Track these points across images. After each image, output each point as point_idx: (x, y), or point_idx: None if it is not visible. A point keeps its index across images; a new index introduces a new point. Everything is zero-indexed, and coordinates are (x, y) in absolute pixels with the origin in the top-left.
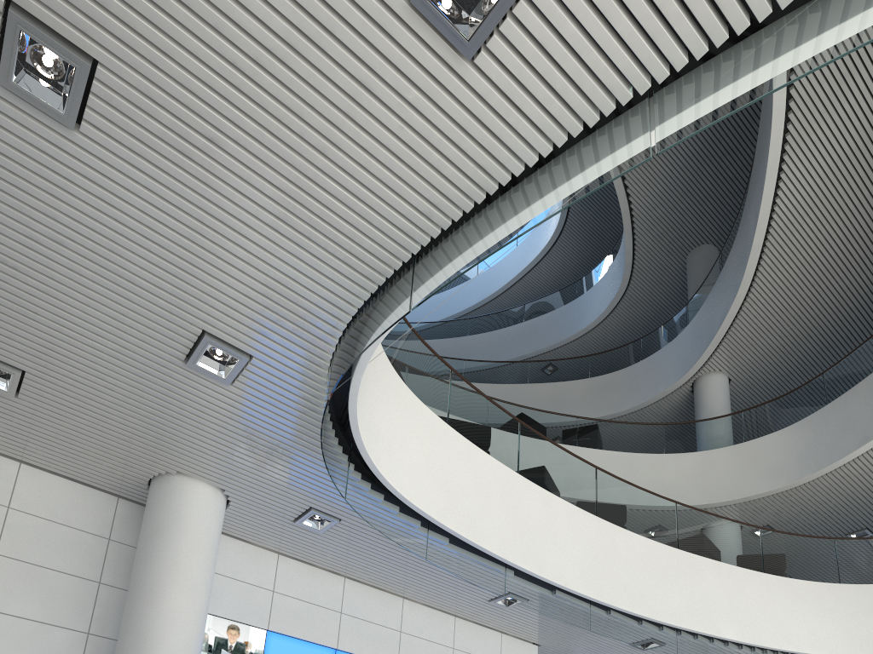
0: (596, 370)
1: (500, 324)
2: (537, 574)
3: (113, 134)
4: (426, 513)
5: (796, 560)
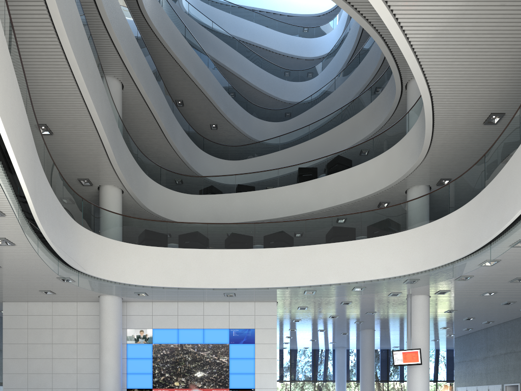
0: (373, 96)
1: (348, 74)
2: (217, 287)
3: (5, 265)
4: (156, 286)
5: (383, 224)
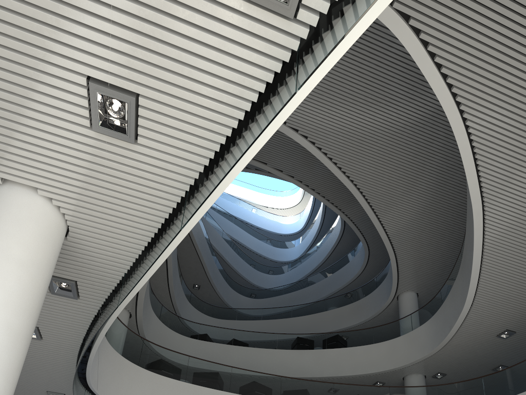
0: (357, 297)
1: (321, 278)
2: None
3: None
4: None
5: None
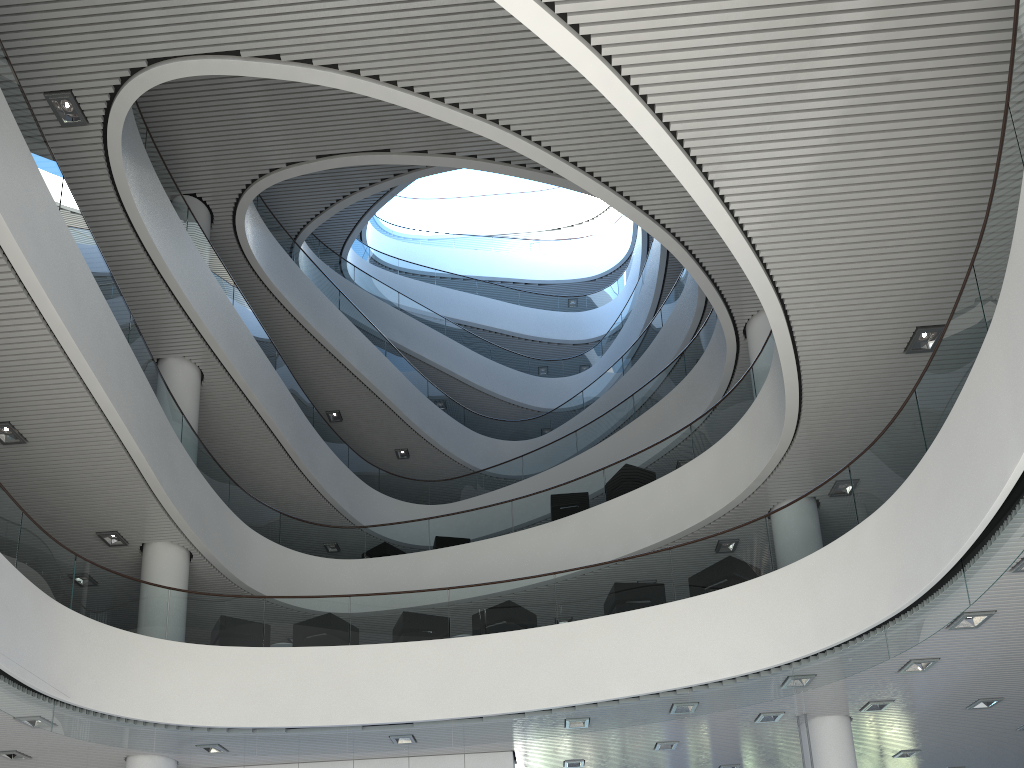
0: (690, 365)
1: (646, 346)
2: (369, 723)
3: None
4: (236, 726)
5: (719, 566)
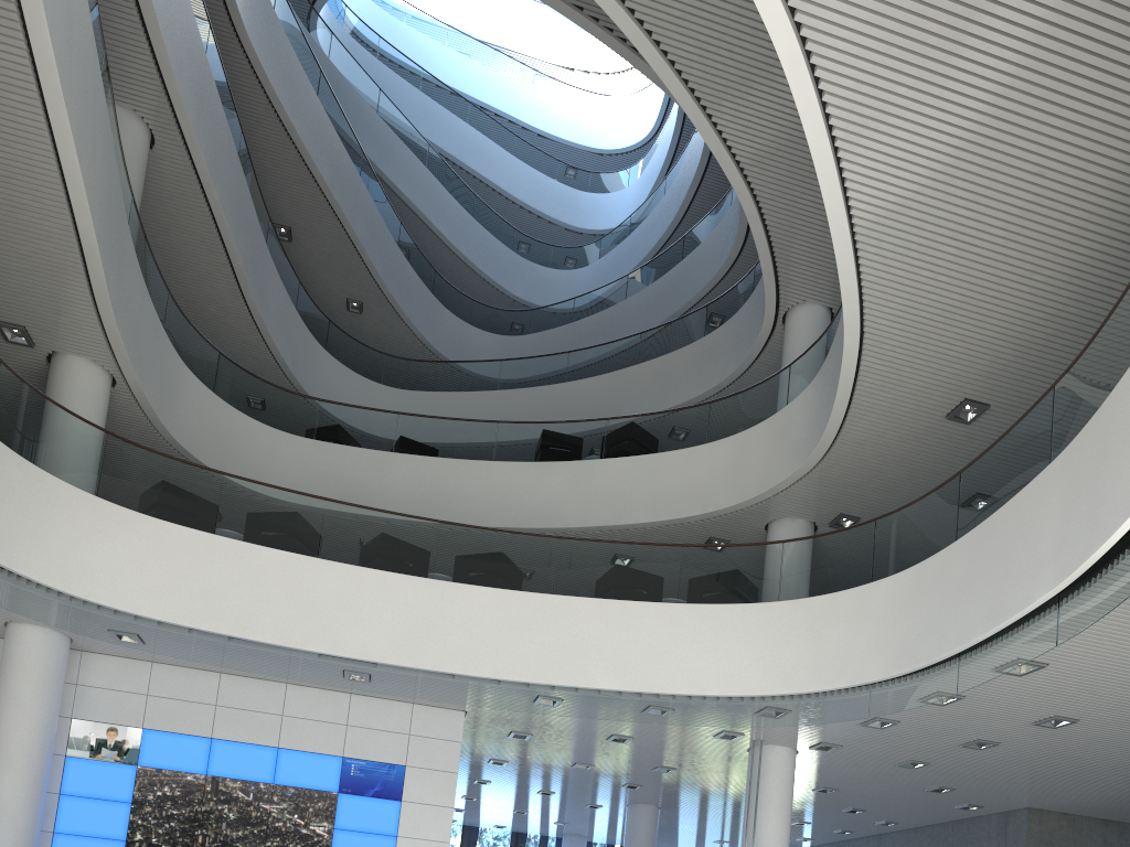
0: (711, 324)
1: (658, 274)
2: (330, 653)
3: None
4: (172, 622)
5: (727, 579)
